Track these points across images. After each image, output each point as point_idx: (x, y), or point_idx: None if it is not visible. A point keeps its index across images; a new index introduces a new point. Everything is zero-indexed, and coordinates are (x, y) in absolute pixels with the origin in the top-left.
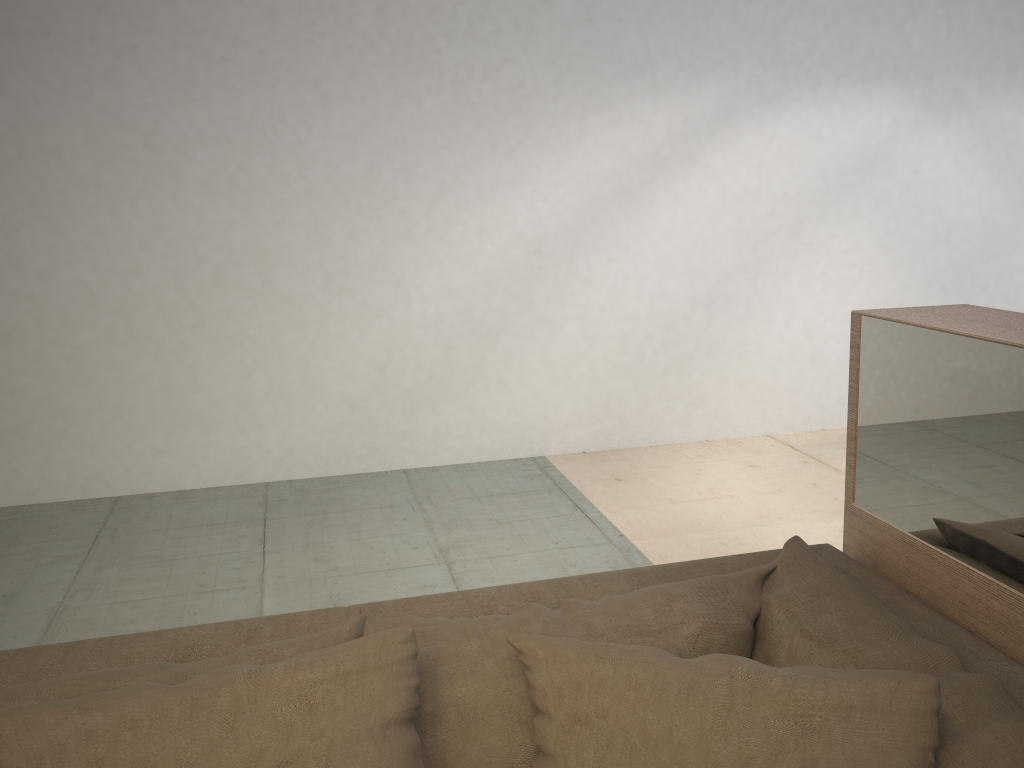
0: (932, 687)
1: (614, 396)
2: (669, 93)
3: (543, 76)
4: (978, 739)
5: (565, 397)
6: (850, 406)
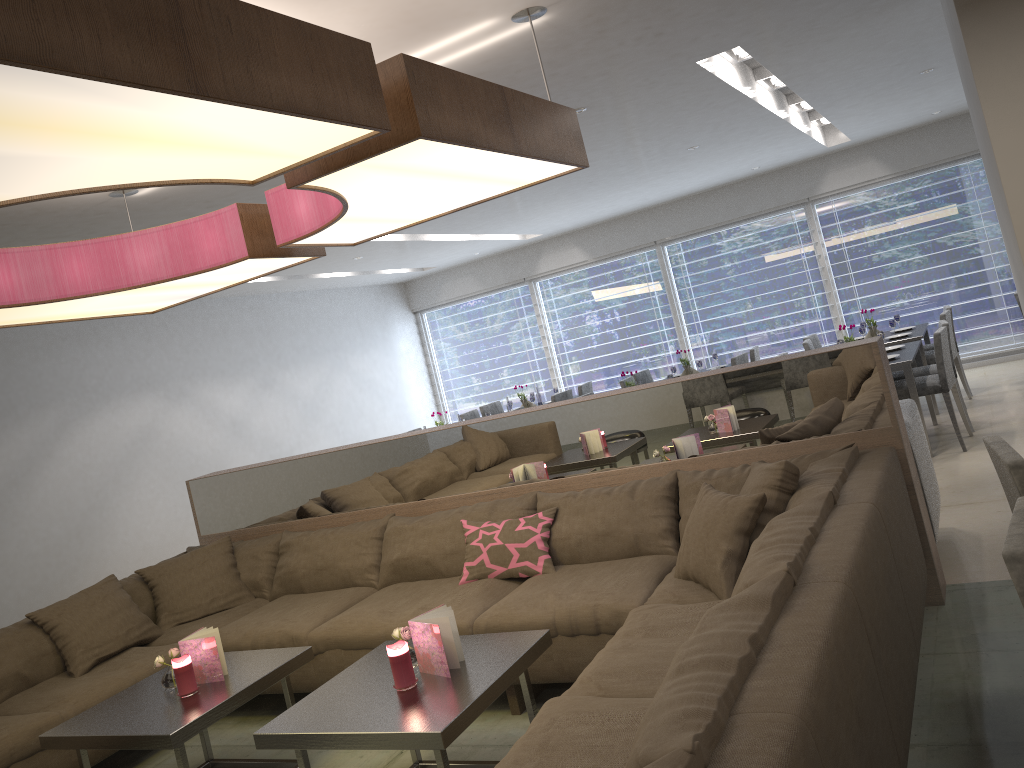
0: (229, 536)
1: (34, 606)
2: (28, 421)
3: None
4: (240, 544)
5: (3, 616)
6: (192, 508)
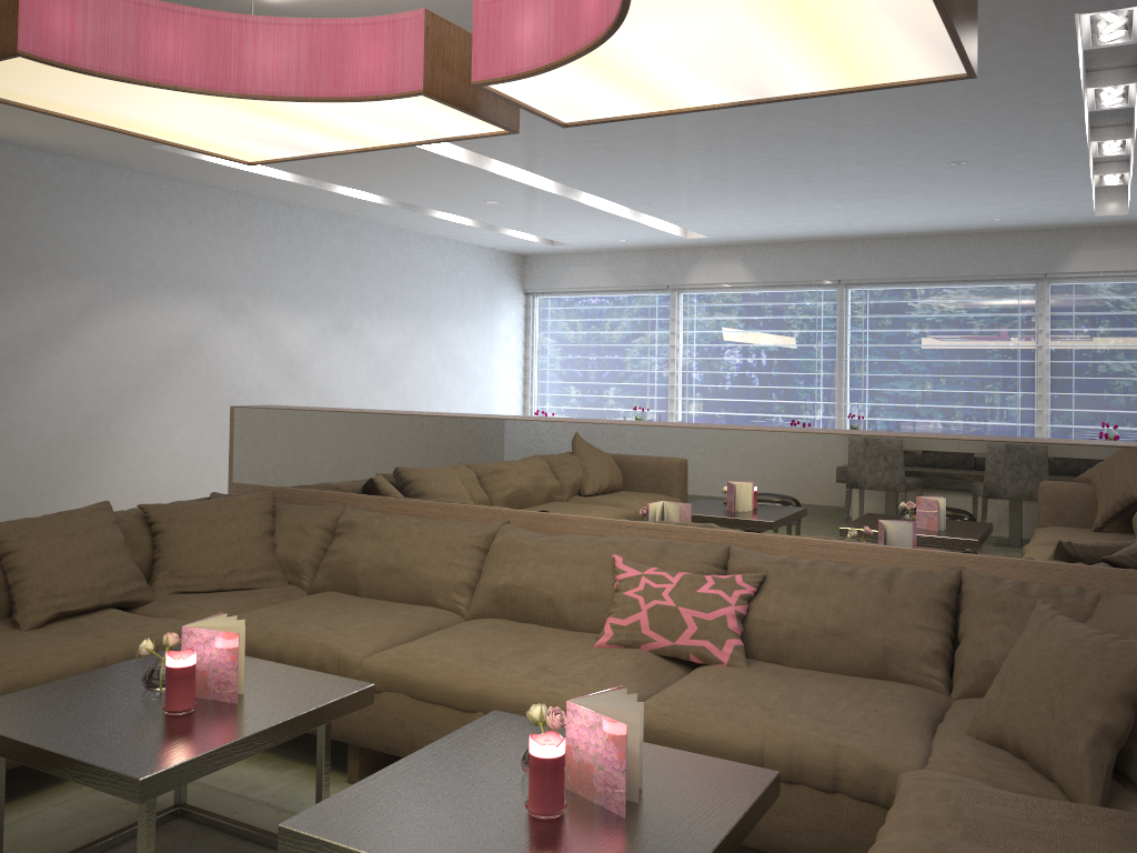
0: (273, 492)
1: (0, 516)
2: (50, 289)
3: None
4: (284, 507)
5: None
6: (230, 443)
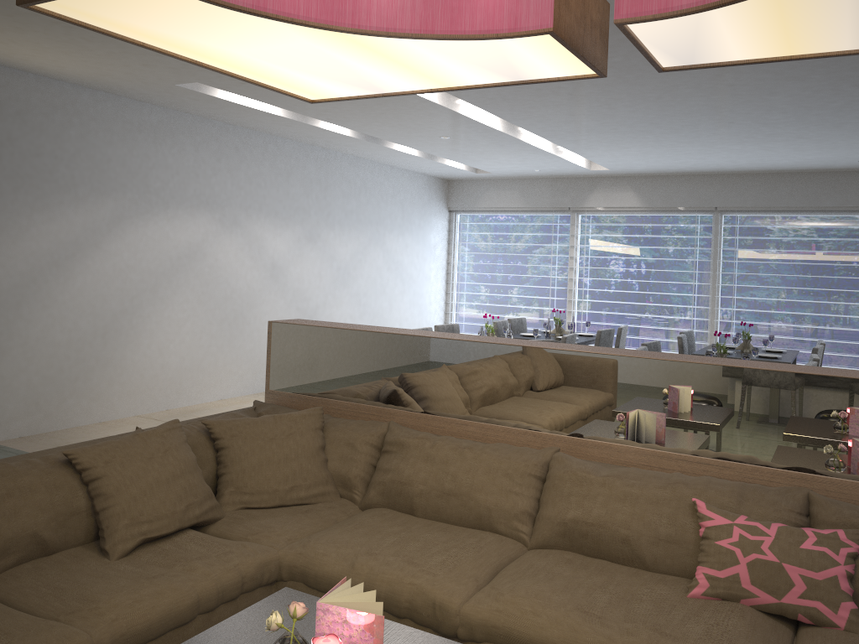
0: (321, 408)
1: (43, 397)
2: (85, 204)
3: (6, 186)
4: (330, 421)
5: (9, 400)
6: (268, 354)
